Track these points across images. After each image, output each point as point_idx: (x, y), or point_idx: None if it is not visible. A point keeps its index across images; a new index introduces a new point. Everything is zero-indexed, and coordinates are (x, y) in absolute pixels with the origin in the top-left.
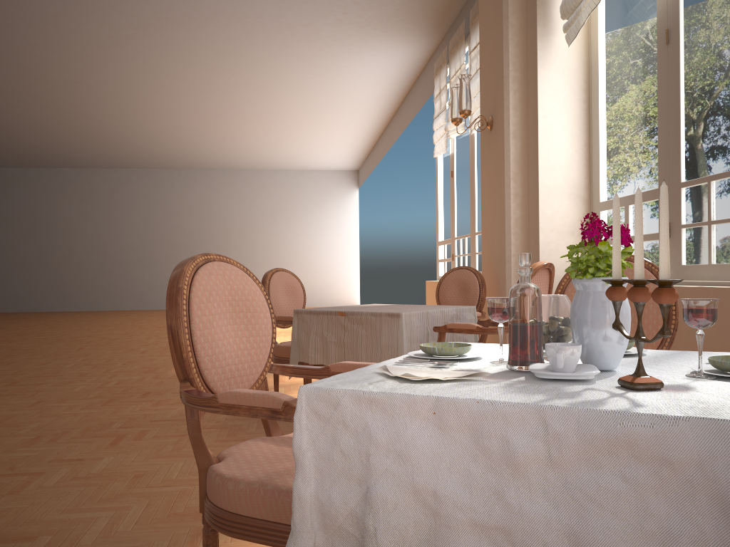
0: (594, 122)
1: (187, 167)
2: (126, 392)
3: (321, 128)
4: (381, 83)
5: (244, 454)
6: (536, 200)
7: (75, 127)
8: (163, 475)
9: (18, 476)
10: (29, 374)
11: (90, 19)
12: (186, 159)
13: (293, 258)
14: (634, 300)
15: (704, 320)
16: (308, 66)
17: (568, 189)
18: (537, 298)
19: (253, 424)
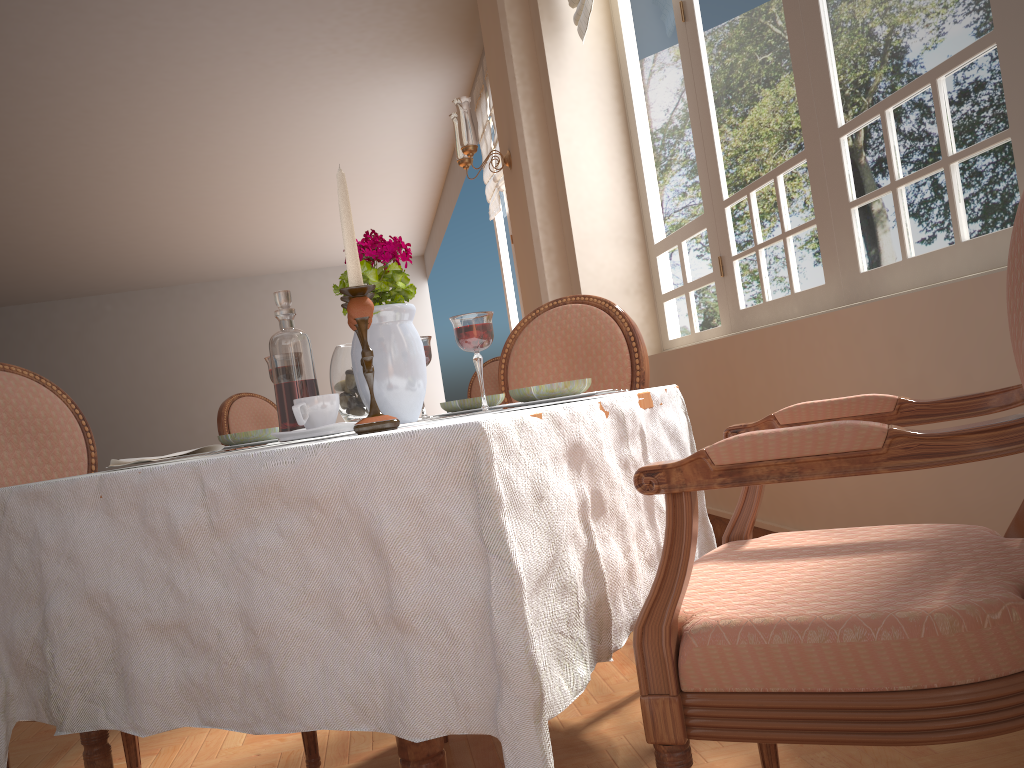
0: (634, 138)
1: (183, 282)
2: None
3: (354, 203)
4: (416, 130)
5: None
6: (573, 253)
7: (6, 245)
8: None
9: None
10: None
11: None
12: (177, 271)
13: None
14: (352, 323)
15: (471, 340)
16: (307, 119)
17: (613, 232)
18: (297, 345)
19: None
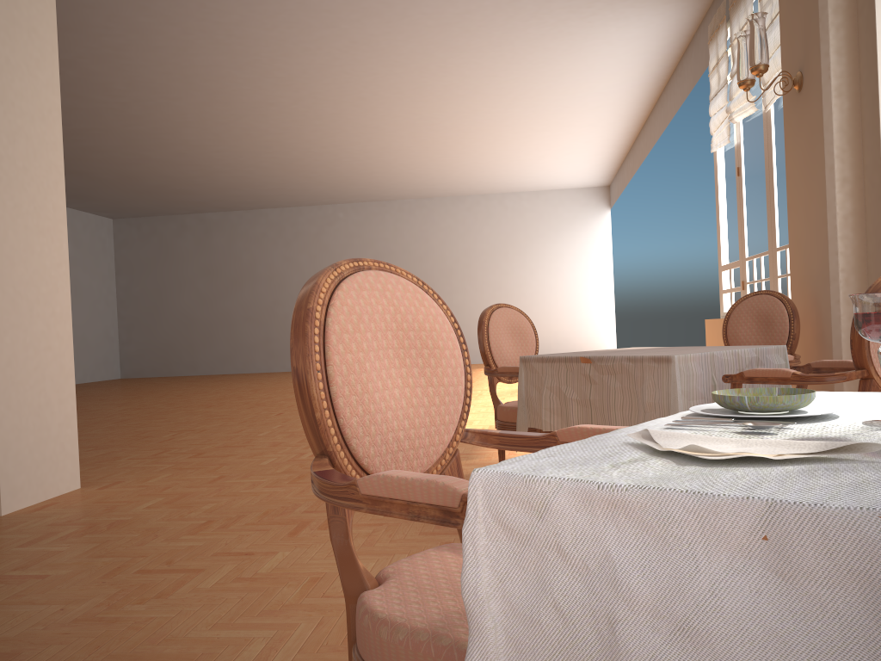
0: None
1: (401, 198)
2: None
3: (559, 134)
4: (634, 65)
5: (417, 575)
6: (878, 185)
7: (273, 158)
8: None
9: (174, 573)
10: (218, 444)
11: (276, 22)
12: (398, 188)
13: (530, 301)
14: None
15: None
16: (538, 52)
17: None
18: None
19: None
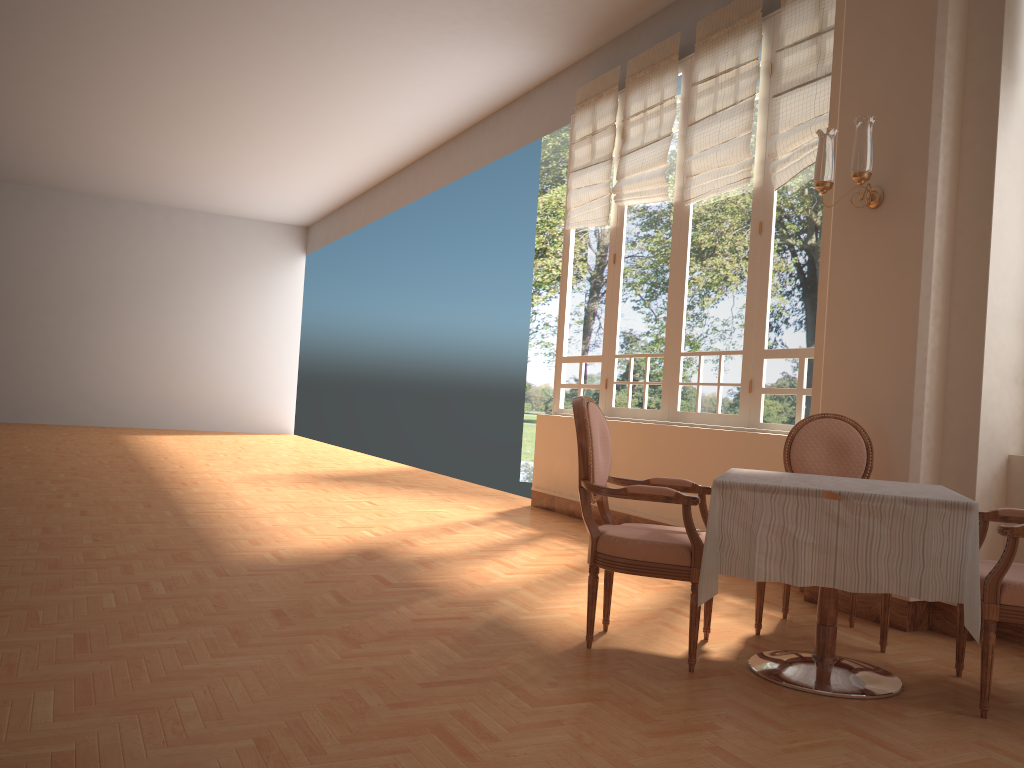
0: None
1: (19, 181)
2: (231, 611)
3: (301, 155)
4: (447, 103)
5: None
6: (977, 325)
7: None
8: None
9: None
10: None
11: None
12: (26, 168)
13: (192, 352)
14: None
15: None
16: (357, 53)
17: (1016, 313)
18: None
19: (628, 689)
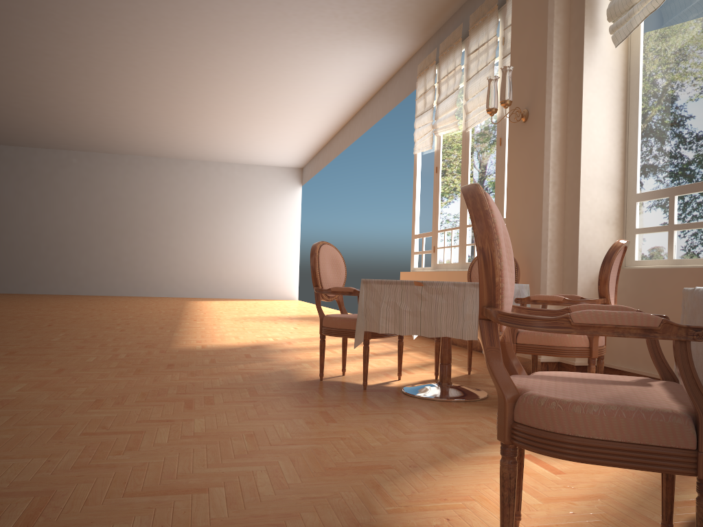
0: (632, 119)
1: (132, 153)
2: (147, 364)
3: (281, 123)
4: (353, 82)
5: (538, 386)
6: (576, 188)
7: (28, 101)
8: (276, 435)
9: (119, 434)
10: (21, 346)
11: None
12: (133, 145)
13: (234, 250)
14: None
15: None
16: (288, 58)
17: (605, 180)
18: None
19: (315, 393)
